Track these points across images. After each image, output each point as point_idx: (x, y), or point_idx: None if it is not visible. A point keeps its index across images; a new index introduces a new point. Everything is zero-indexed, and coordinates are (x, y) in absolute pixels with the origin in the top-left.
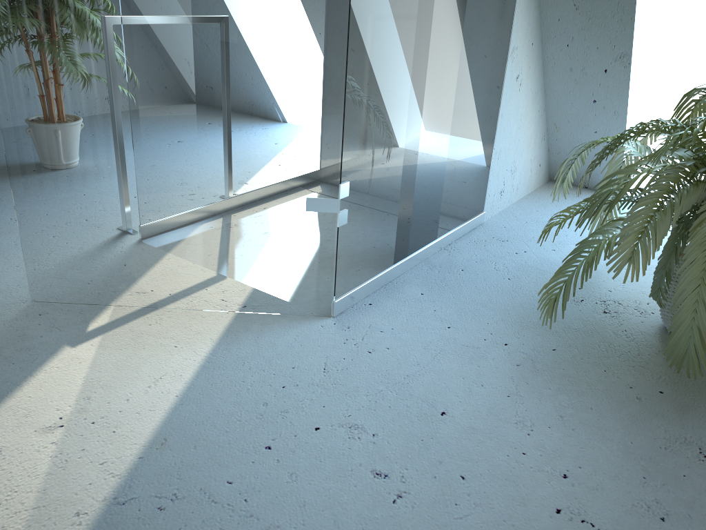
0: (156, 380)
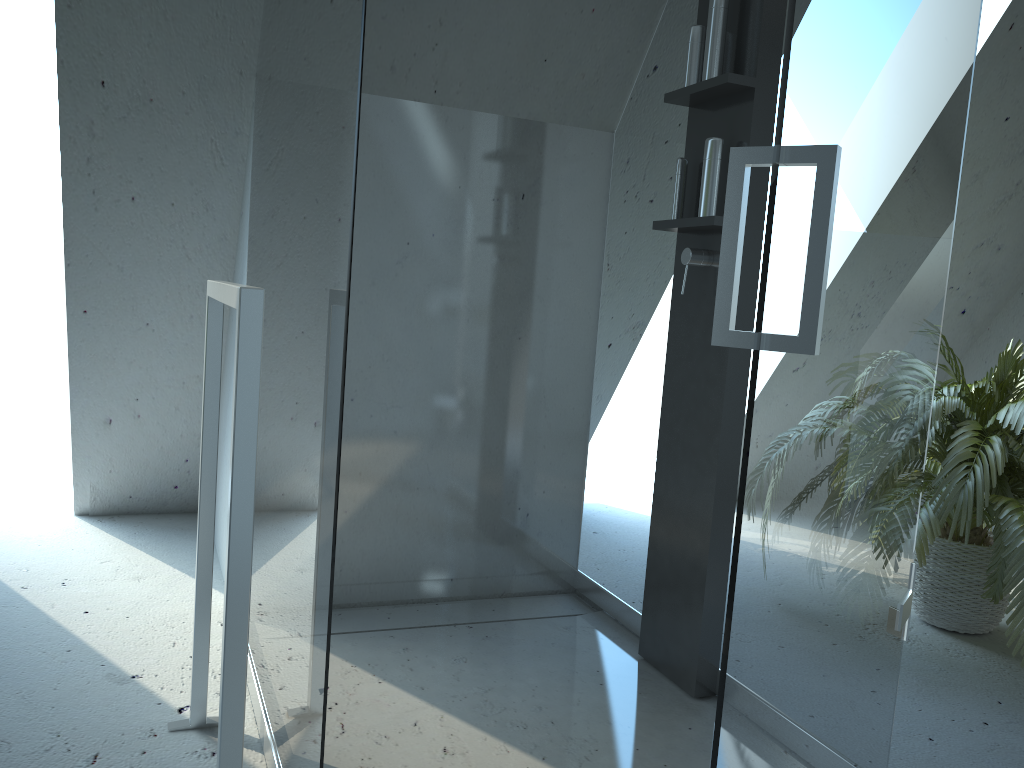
0: None
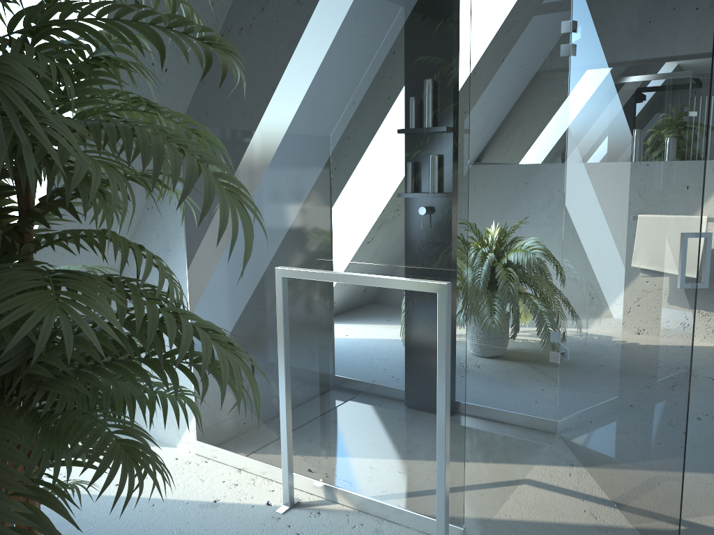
0: (707, 484)
